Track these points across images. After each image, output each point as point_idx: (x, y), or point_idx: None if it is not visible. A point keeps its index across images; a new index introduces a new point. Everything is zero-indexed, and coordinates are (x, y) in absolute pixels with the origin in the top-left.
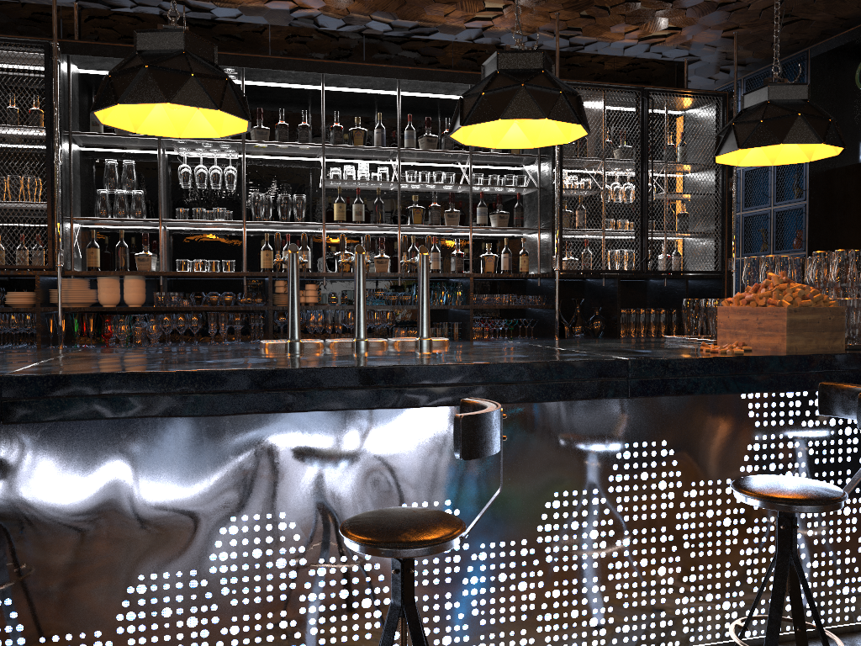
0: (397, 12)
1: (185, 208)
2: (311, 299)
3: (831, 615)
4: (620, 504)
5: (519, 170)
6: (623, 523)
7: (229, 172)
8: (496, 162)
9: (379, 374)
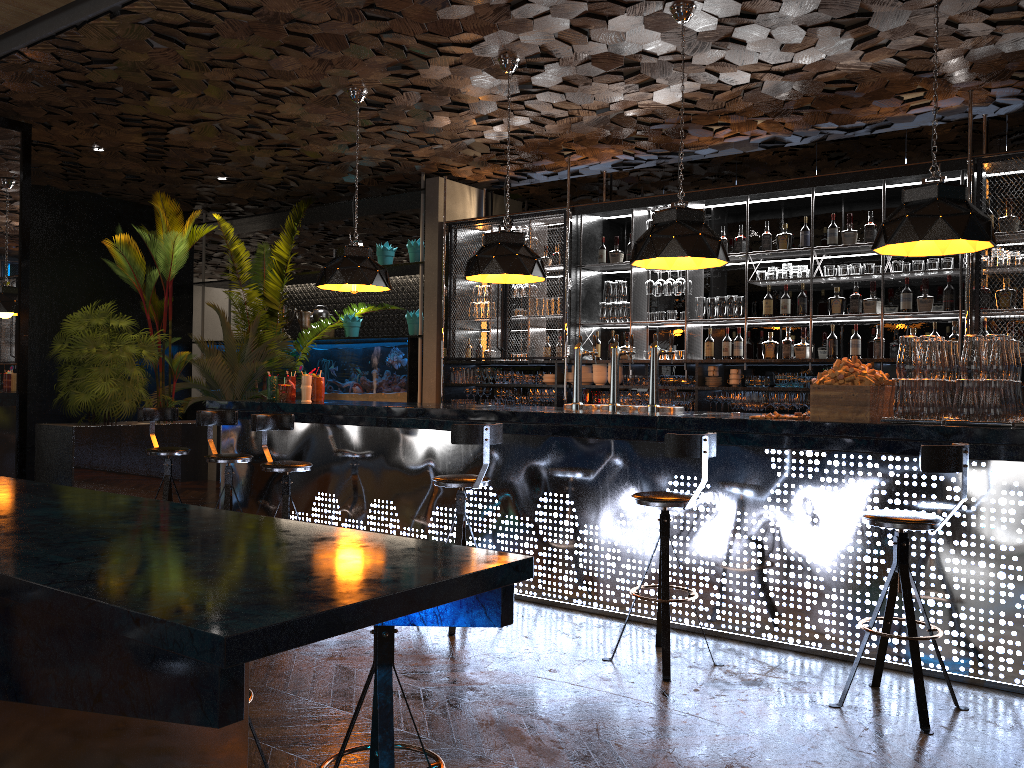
0: (830, 121)
1: (665, 310)
2: (732, 381)
3: (850, 644)
4: (671, 516)
5: None
6: (672, 530)
7: (677, 282)
8: None
9: (521, 416)
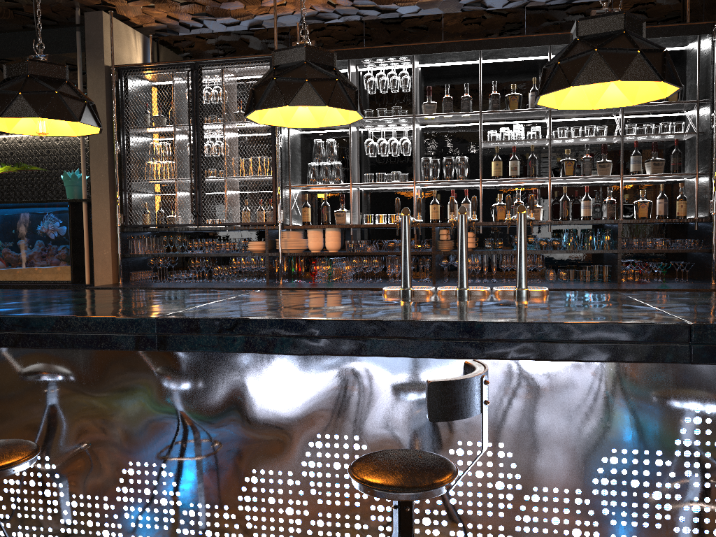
0: None
1: (374, 172)
2: (469, 245)
3: None
4: (689, 469)
5: (681, 116)
6: (692, 489)
7: (402, 142)
8: (654, 111)
9: (429, 328)
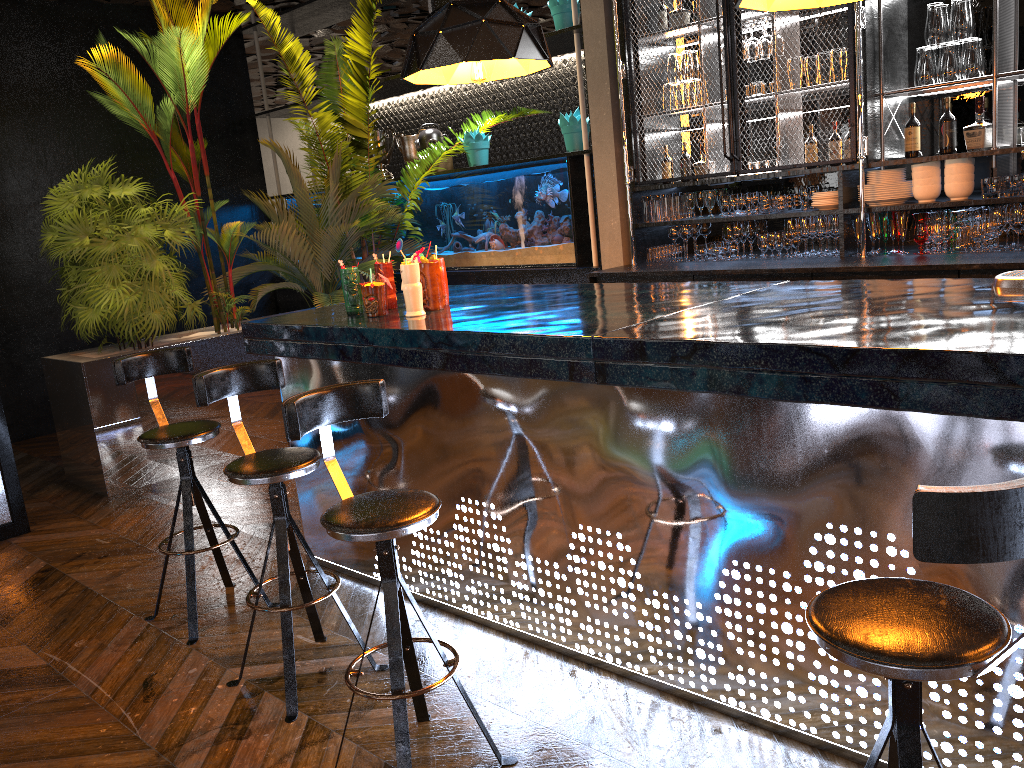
0: None
1: None
2: None
3: None
4: None
5: None
6: None
7: None
8: None
9: (1018, 368)
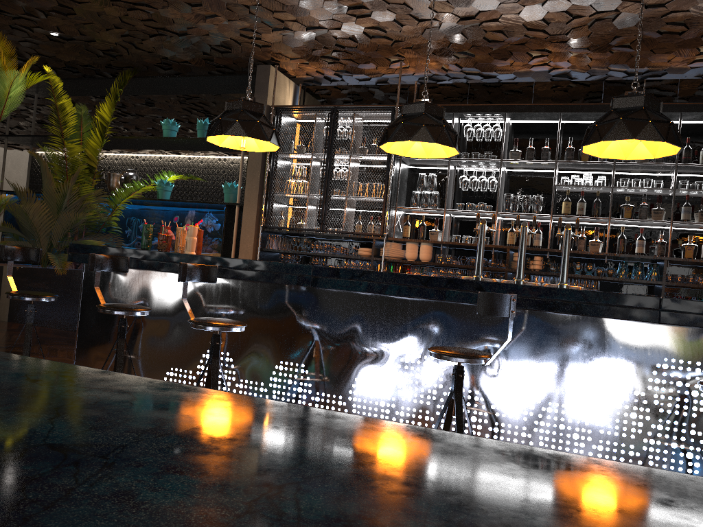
0: (627, 63)
1: (465, 203)
2: (536, 267)
3: None
4: (657, 399)
5: None
6: (658, 413)
7: (490, 180)
8: None
9: (487, 286)
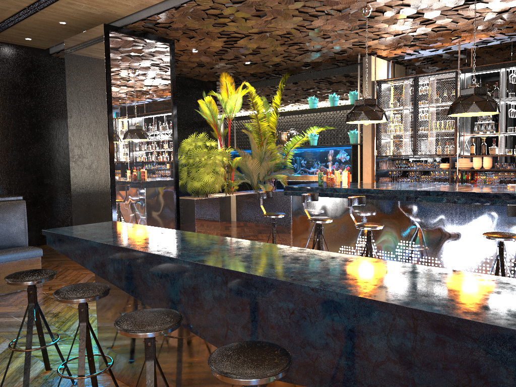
0: None
1: (514, 125)
2: None
3: None
4: None
5: None
6: None
7: None
8: None
9: None
